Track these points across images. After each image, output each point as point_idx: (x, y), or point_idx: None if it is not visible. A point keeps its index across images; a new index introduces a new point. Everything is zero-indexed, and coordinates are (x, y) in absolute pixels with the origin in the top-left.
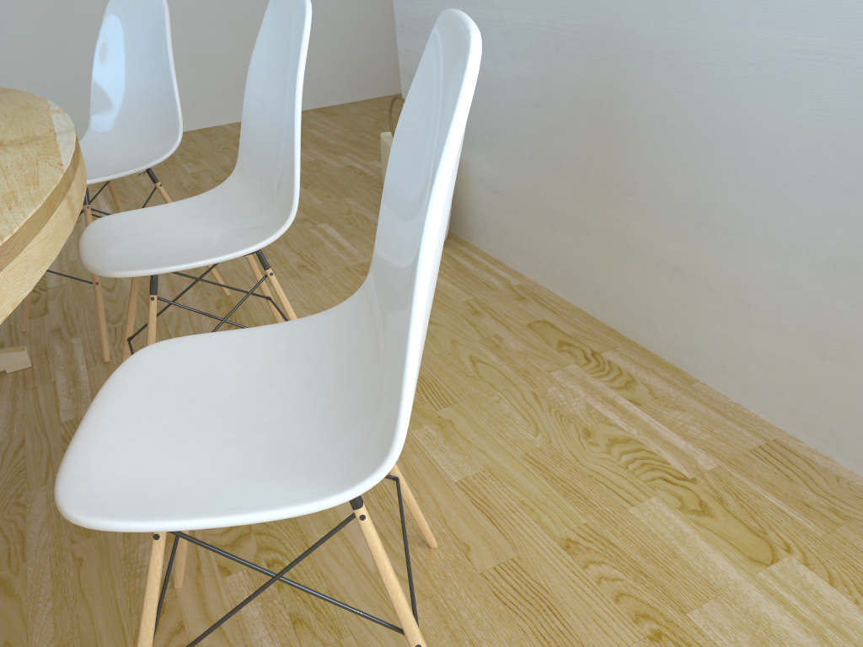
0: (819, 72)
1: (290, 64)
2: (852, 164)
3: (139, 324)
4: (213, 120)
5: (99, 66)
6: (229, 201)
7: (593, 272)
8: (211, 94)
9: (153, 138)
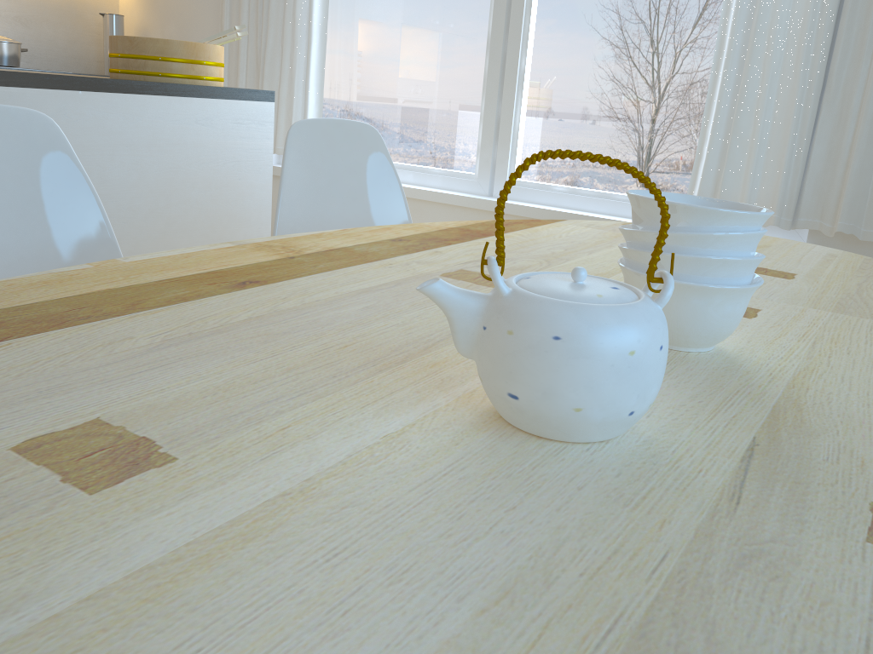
0: (100, 162)
1: (6, 187)
2: (126, 207)
3: None
4: None
5: None
6: None
7: None
8: None
9: None
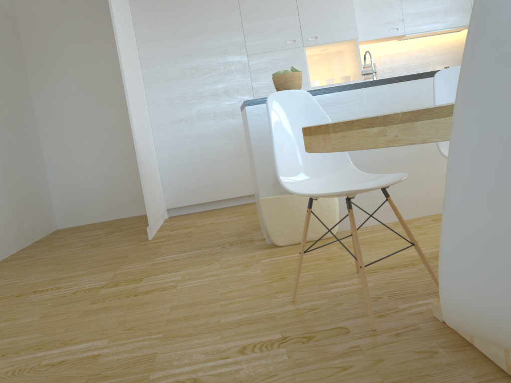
0: None
1: None
2: None
3: (388, 289)
4: None
5: (276, 137)
6: None
7: (428, 195)
8: None
9: (328, 173)
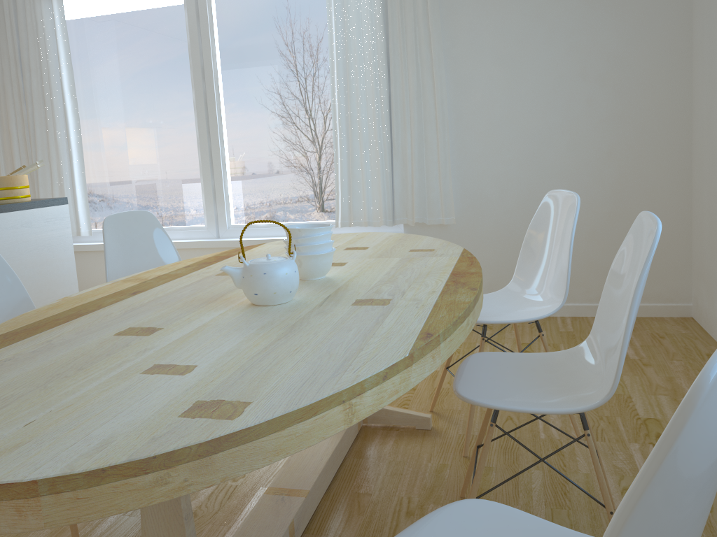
0: None
1: None
2: None
3: None
4: None
5: None
6: None
7: None
8: None
9: None
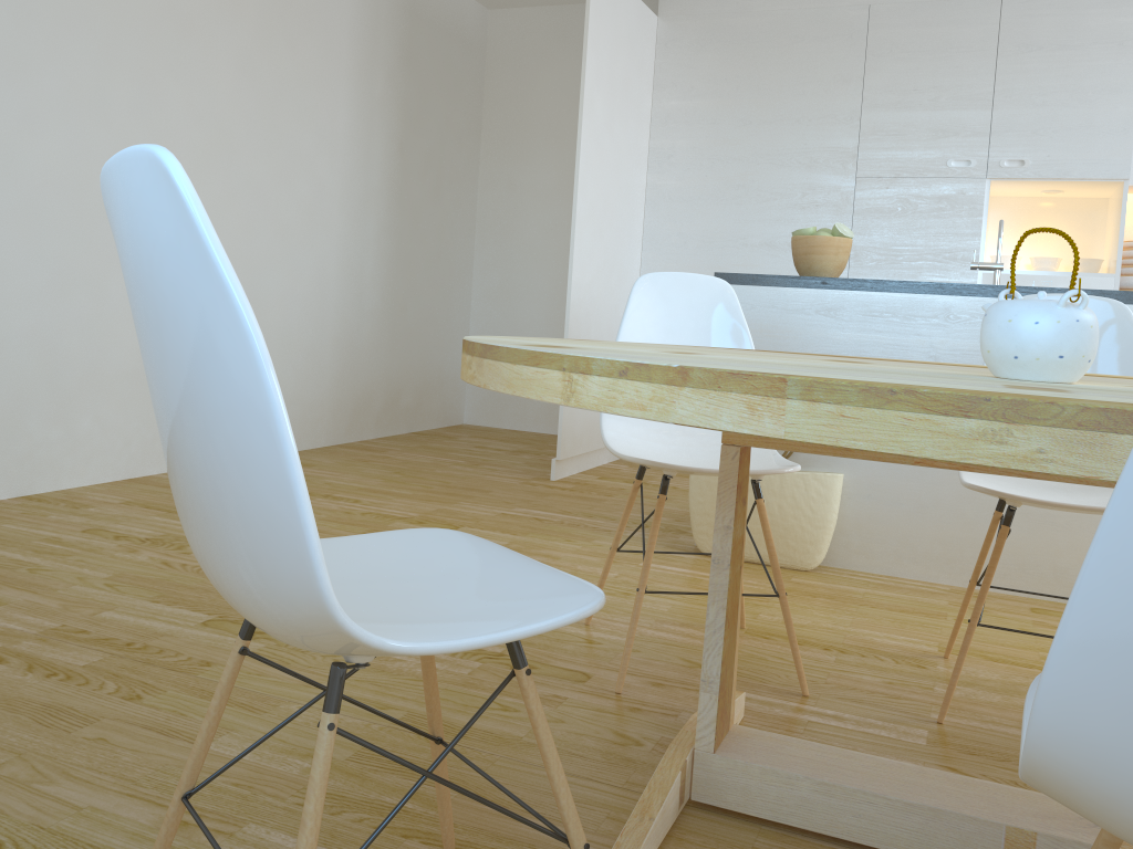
0: None
1: None
2: None
3: None
4: (143, 467)
5: None
6: (997, 476)
7: (1056, 558)
8: (148, 428)
9: (711, 433)
